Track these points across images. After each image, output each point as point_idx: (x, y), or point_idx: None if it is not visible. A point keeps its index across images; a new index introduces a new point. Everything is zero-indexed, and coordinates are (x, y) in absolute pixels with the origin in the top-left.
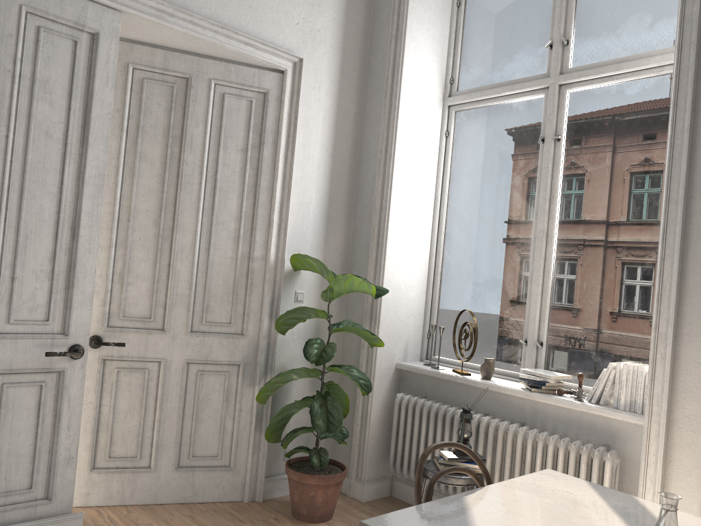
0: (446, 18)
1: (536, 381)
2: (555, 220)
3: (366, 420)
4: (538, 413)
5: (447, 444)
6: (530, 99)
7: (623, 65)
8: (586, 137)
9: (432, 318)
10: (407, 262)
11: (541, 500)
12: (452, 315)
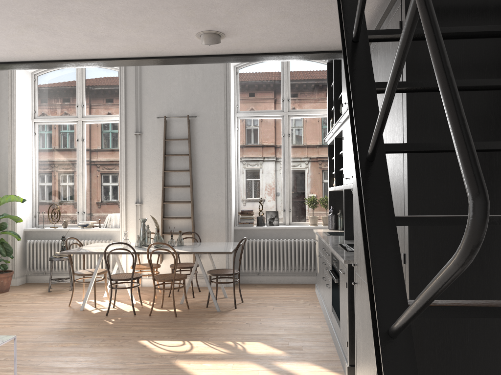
0: (30, 85)
1: (85, 224)
2: (85, 169)
3: (14, 253)
4: (86, 235)
5: (71, 237)
6: (71, 124)
7: (104, 118)
8: (93, 140)
9: (36, 209)
10: (24, 187)
11: (98, 245)
12: (45, 207)
